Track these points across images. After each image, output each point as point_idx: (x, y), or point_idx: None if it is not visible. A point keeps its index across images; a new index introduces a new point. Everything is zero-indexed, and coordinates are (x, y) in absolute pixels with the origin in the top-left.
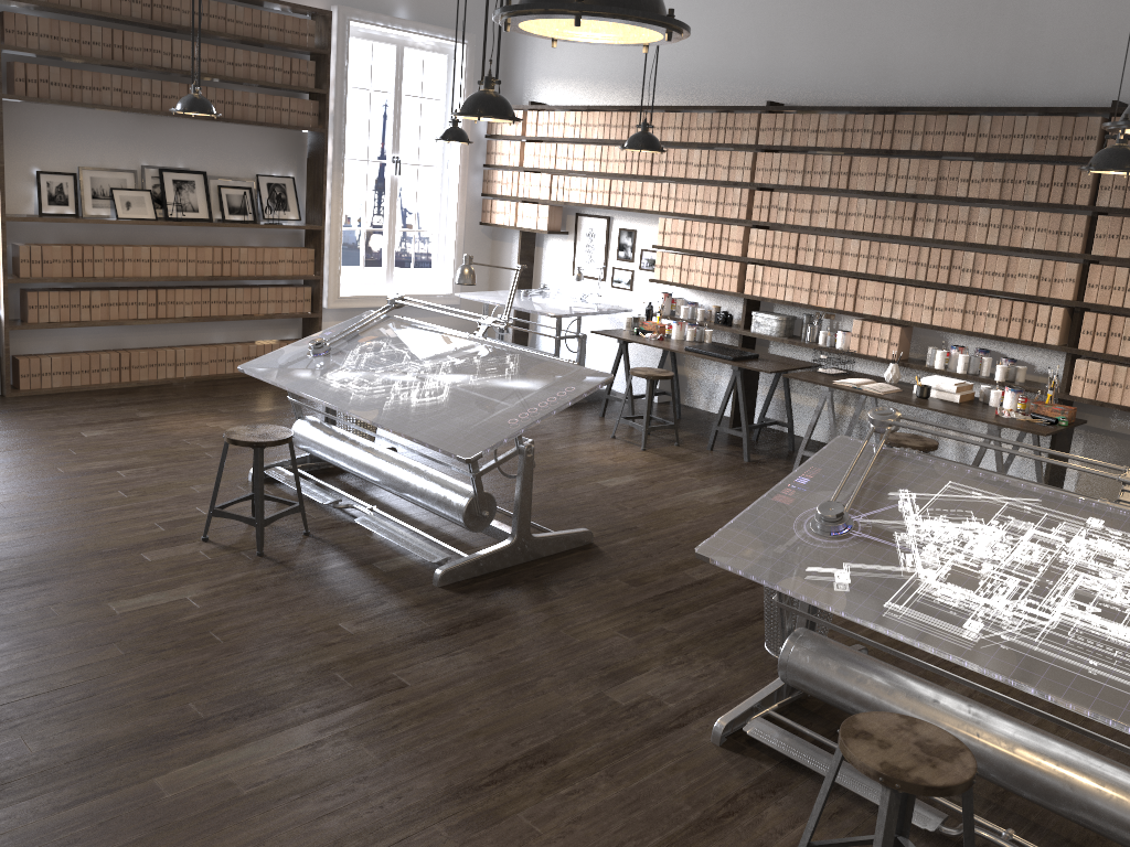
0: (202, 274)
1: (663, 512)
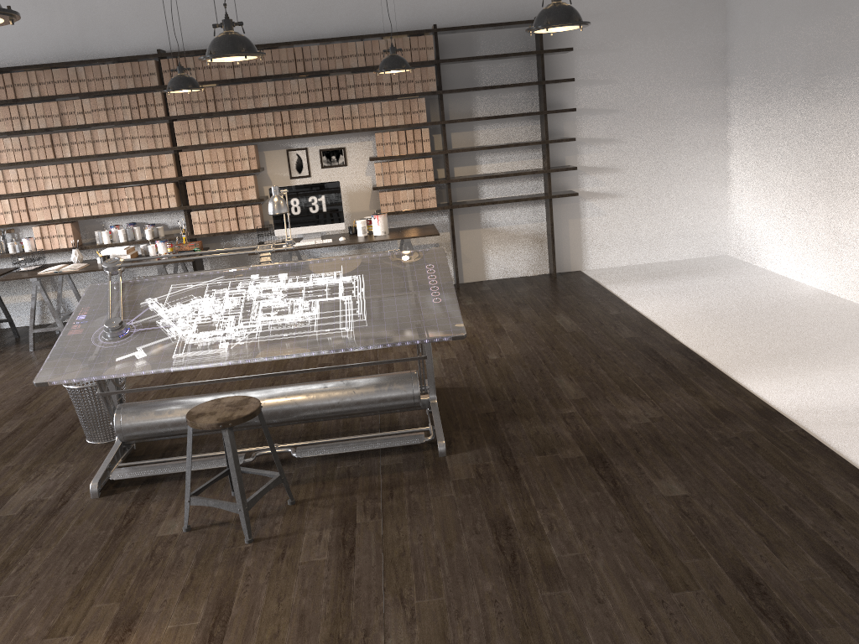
0: None
1: None
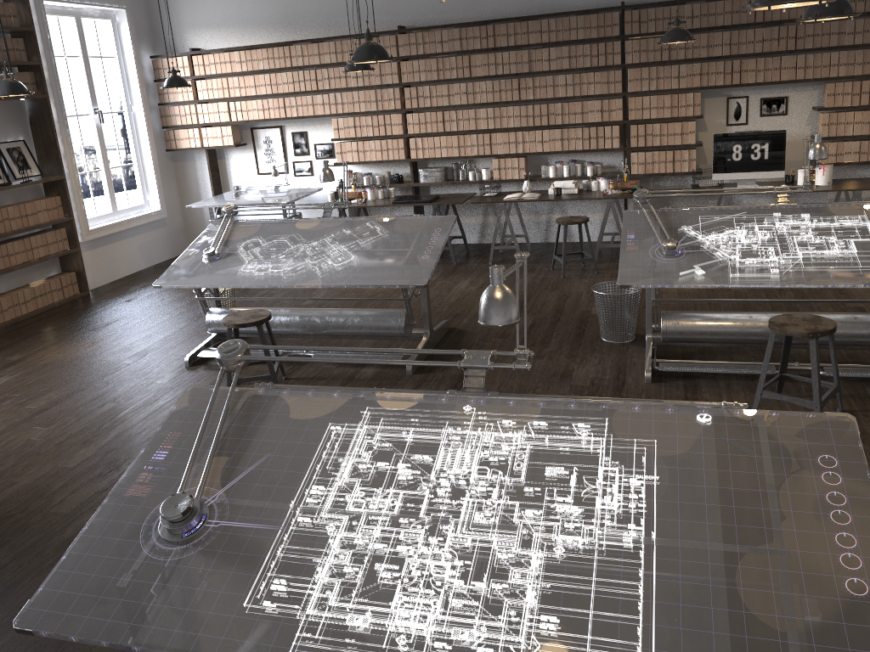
0: None
1: (458, 301)
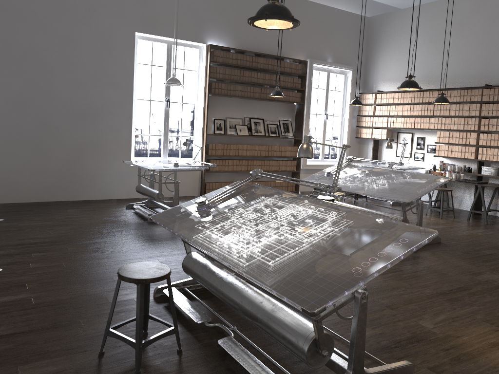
0: (262, 155)
1: (462, 235)
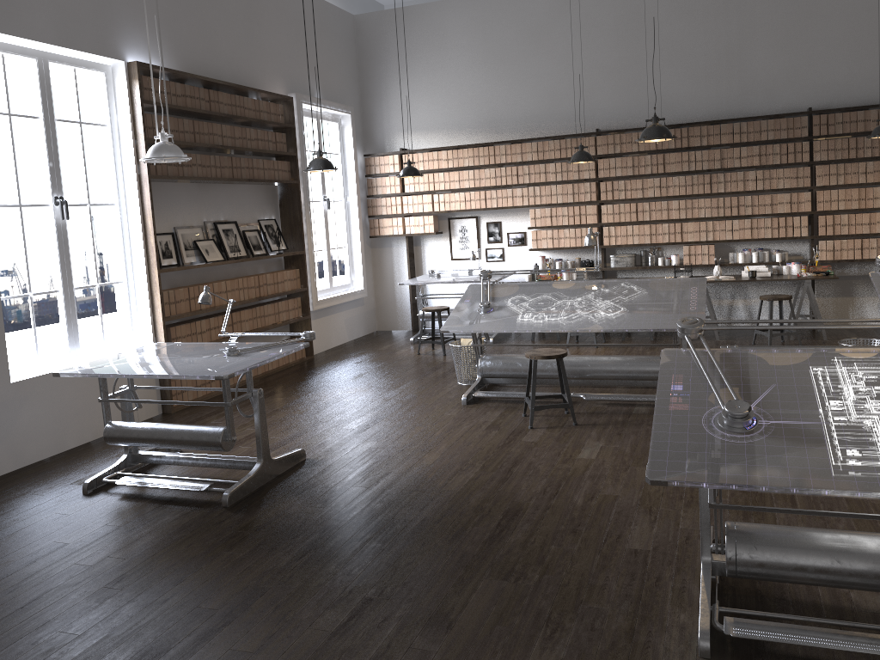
0: (251, 297)
1: None
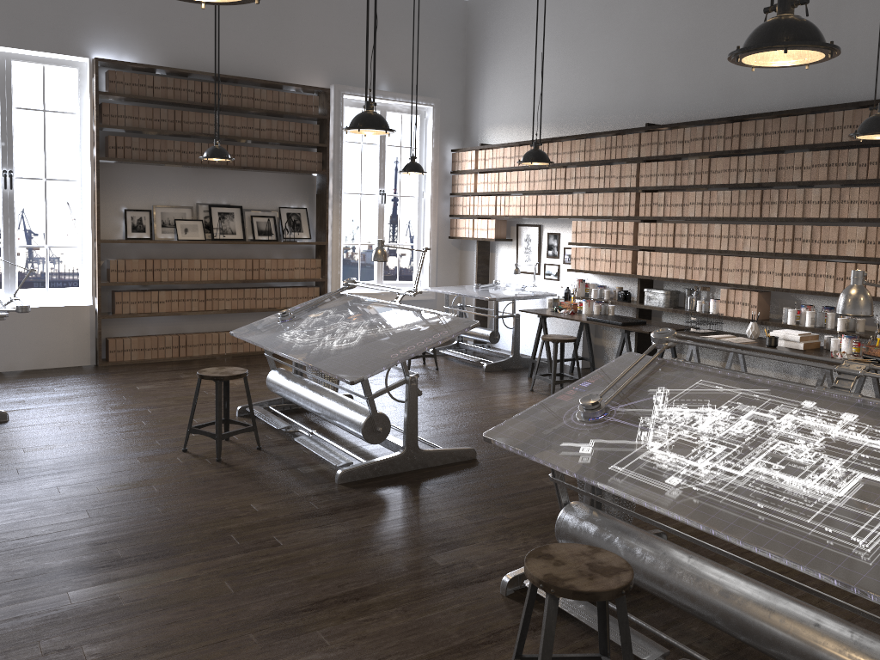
0: (238, 278)
1: None
